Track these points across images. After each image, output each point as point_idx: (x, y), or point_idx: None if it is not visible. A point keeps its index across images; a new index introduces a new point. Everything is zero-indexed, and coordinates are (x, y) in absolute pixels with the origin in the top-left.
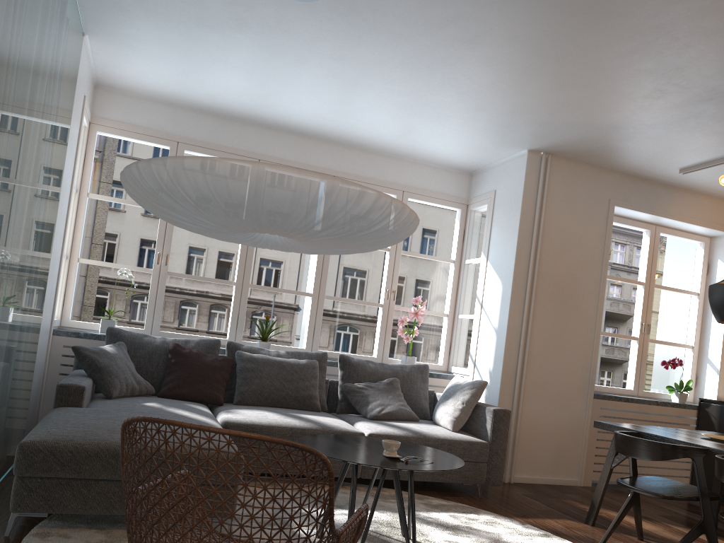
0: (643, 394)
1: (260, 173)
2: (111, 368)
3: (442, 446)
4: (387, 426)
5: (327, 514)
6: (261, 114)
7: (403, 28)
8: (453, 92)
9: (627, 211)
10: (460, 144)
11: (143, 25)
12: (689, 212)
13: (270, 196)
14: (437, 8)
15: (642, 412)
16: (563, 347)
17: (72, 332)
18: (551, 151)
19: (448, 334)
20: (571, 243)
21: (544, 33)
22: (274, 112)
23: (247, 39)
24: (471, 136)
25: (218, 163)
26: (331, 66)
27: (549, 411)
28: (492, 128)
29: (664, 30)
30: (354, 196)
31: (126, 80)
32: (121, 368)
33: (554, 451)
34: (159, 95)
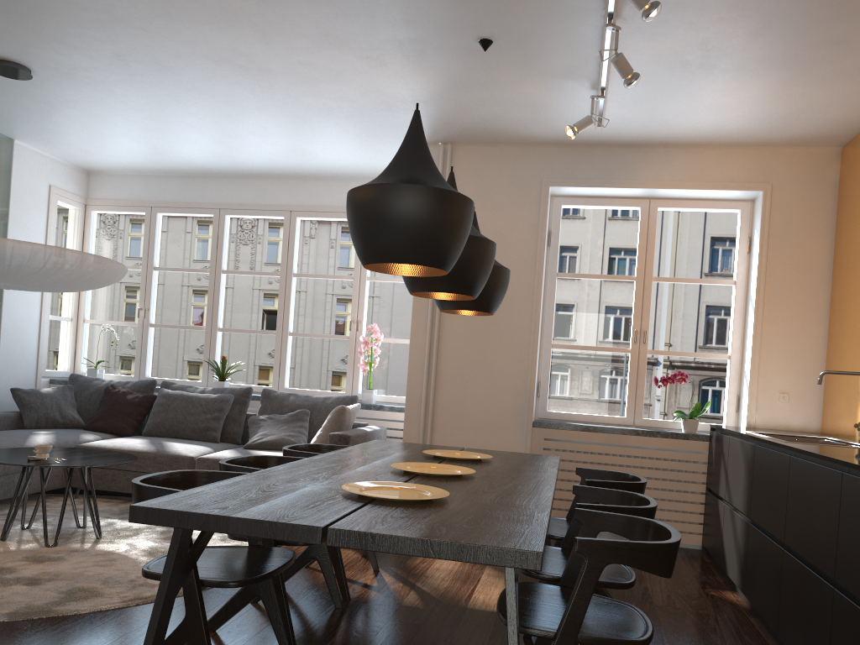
0: (642, 423)
1: None
2: (34, 404)
3: None
4: (236, 453)
5: None
6: (202, 166)
7: (115, 75)
8: (253, 110)
9: (579, 190)
10: (368, 153)
11: (21, 123)
12: (676, 174)
13: None
14: (95, 54)
15: (632, 446)
16: (486, 366)
17: (62, 380)
18: (444, 140)
19: None
20: None
21: (184, 46)
22: (204, 162)
23: (75, 114)
24: (355, 143)
25: None
26: (149, 116)
27: (471, 443)
28: (350, 132)
29: (237, 11)
30: None
31: (94, 164)
32: (46, 404)
33: None
34: (128, 169)
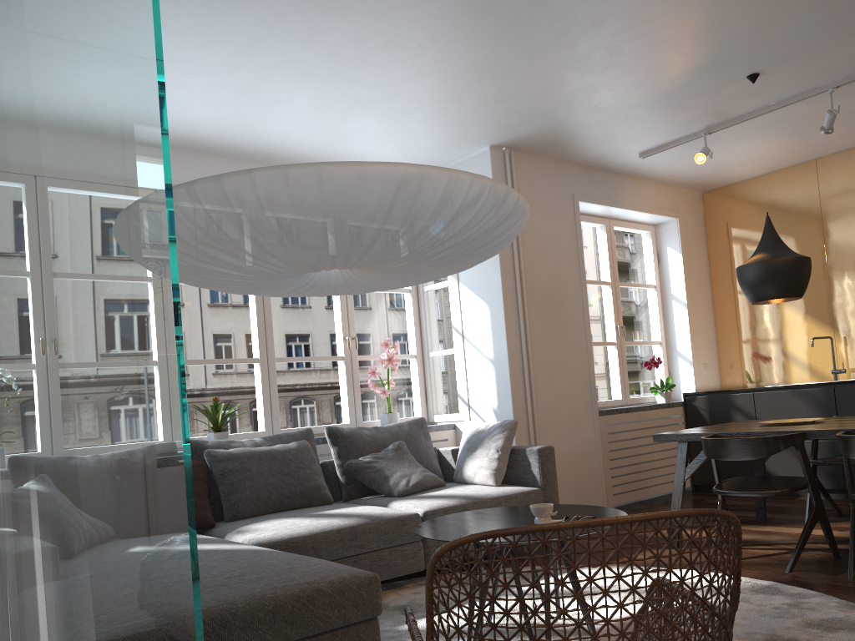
0: (630, 401)
1: (403, 178)
2: None
3: (499, 505)
4: (431, 499)
5: (735, 592)
6: None
7: None
8: (435, 77)
9: (588, 206)
10: (412, 146)
11: None
12: (640, 200)
13: (408, 209)
14: None
15: (636, 421)
16: (563, 366)
17: None
18: (514, 145)
19: (421, 378)
20: (548, 248)
21: None
22: (177, 122)
23: (183, 15)
24: (431, 134)
25: (344, 169)
26: (290, 50)
27: (563, 440)
28: (460, 121)
29: None
30: (500, 199)
31: None
32: None
33: (576, 483)
34: None
